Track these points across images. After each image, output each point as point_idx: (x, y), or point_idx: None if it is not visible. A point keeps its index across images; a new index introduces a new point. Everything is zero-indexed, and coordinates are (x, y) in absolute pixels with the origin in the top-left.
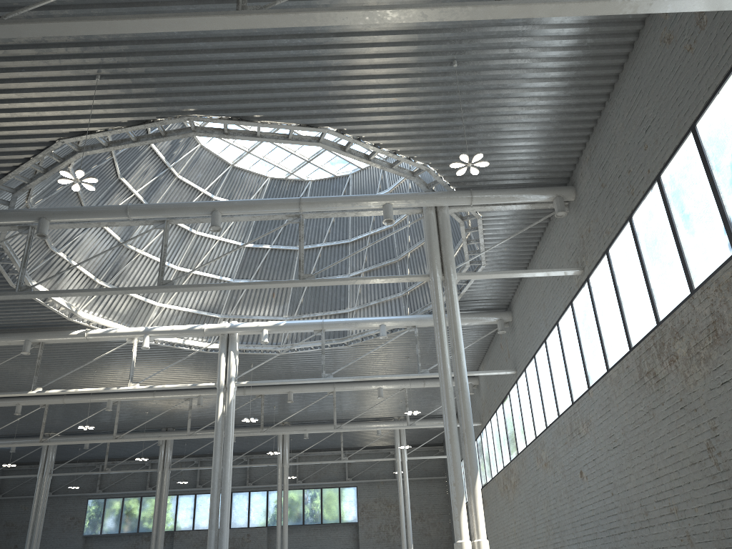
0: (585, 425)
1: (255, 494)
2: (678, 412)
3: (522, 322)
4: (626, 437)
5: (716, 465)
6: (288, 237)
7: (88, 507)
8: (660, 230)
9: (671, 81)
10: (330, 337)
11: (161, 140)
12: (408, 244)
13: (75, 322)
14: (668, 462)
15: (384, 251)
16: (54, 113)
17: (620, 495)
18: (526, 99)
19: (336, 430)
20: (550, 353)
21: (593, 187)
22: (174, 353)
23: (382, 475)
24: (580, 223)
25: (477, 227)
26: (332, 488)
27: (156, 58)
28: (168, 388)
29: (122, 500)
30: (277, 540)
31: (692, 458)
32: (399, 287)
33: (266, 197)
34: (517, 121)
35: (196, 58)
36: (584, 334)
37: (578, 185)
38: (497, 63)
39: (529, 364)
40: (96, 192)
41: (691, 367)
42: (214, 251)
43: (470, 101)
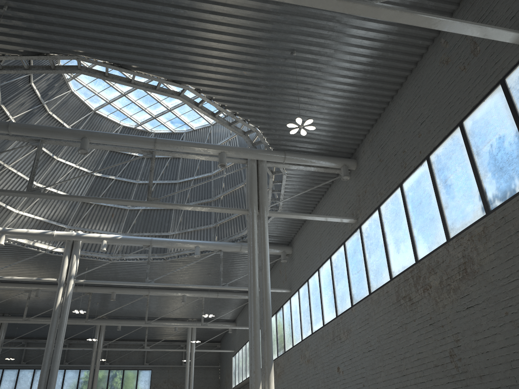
0: (346, 333)
1: (69, 371)
2: (427, 327)
3: (301, 254)
4: (380, 344)
5: (456, 368)
6: (130, 172)
7: None
8: (425, 194)
9: (446, 90)
10: (153, 252)
11: (50, 72)
12: (222, 189)
13: None
14: (415, 363)
15: (203, 192)
16: None
17: (370, 386)
18: (337, 90)
19: (146, 325)
20: (322, 279)
21: (372, 161)
22: (23, 252)
23: (172, 362)
24: (358, 186)
25: (281, 181)
26: (132, 370)
27: (61, 1)
28: (15, 279)
29: None
30: None
31: (436, 362)
32: (211, 220)
33: None
34: (327, 105)
35: (94, 9)
36: (352, 266)
37: (360, 159)
38: (324, 59)
39: (302, 286)
40: None
41: (442, 294)
42: (69, 175)
43: (298, 84)
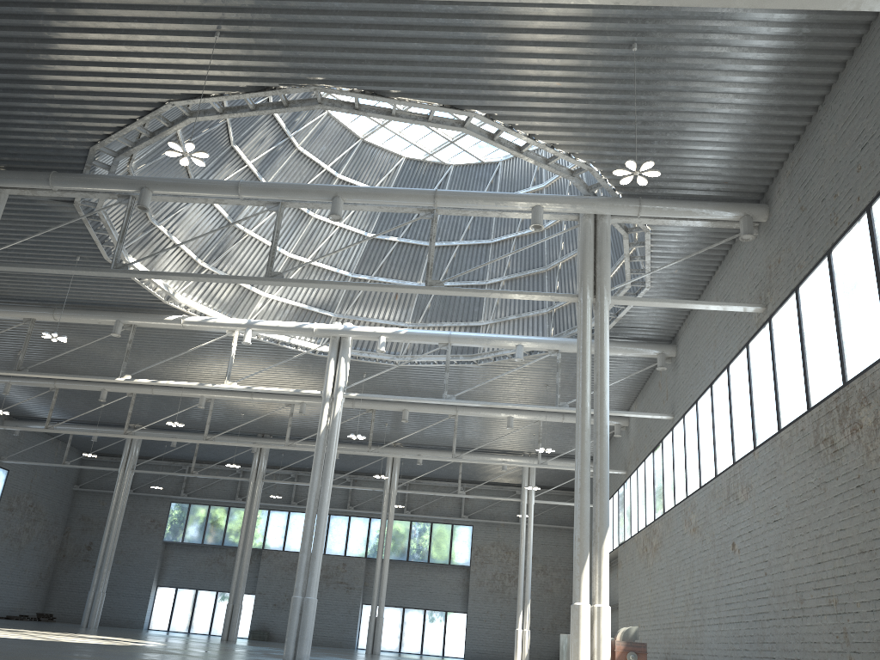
0: (745, 491)
1: (356, 520)
2: (853, 491)
3: (688, 359)
4: (790, 511)
5: None
6: (419, 230)
7: (170, 511)
8: (862, 272)
9: None
10: (457, 352)
11: (282, 111)
12: (561, 252)
13: (171, 306)
14: (834, 546)
15: (532, 257)
16: (166, 71)
17: (774, 576)
18: (719, 95)
19: (454, 460)
20: (715, 401)
21: (790, 209)
22: (278, 352)
23: (503, 517)
24: (770, 250)
25: (643, 242)
26: (444, 524)
27: (284, 17)
28: (268, 391)
29: (208, 508)
30: (376, 574)
31: (862, 546)
32: (544, 302)
33: (399, 181)
34: (705, 121)
35: (329, 20)
36: (757, 384)
37: (773, 204)
38: (687, 50)
39: (689, 411)
40: (205, 160)
41: (876, 440)
42: (332, 239)
43: (648, 93)
